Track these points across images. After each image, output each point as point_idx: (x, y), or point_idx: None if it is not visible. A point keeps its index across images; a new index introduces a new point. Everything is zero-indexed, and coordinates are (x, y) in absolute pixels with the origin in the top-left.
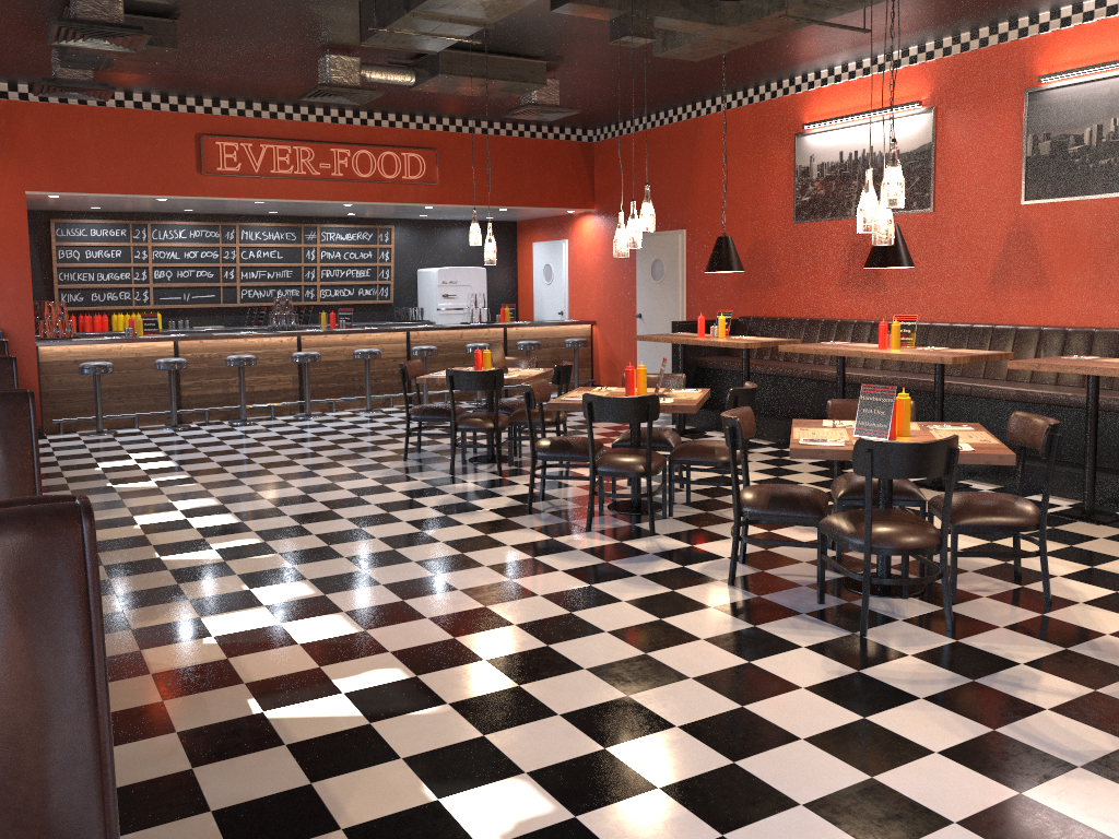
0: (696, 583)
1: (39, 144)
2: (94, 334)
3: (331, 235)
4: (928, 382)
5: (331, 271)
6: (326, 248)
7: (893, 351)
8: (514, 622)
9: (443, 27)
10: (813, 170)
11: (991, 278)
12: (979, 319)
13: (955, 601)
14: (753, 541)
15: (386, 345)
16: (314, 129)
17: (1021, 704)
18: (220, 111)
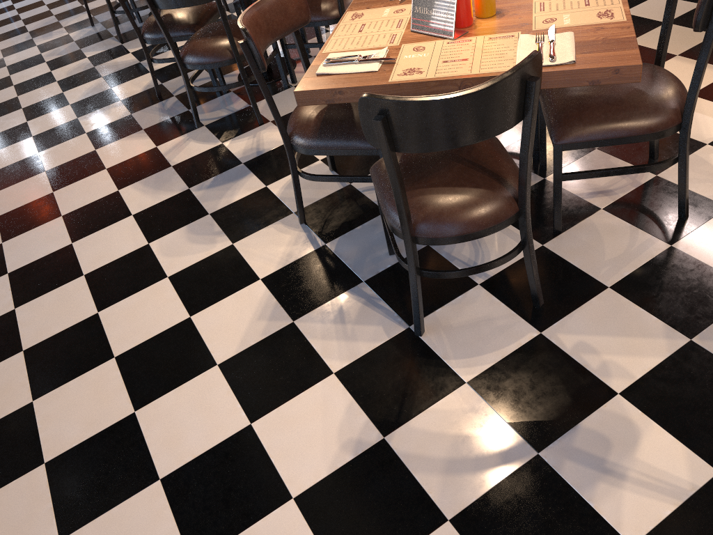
0: (265, 224)
1: None
2: None
3: None
4: None
5: None
6: None
7: None
8: (25, 344)
9: None
10: None
11: None
12: None
13: (560, 230)
14: (311, 178)
15: None
16: None
17: (594, 530)
18: None
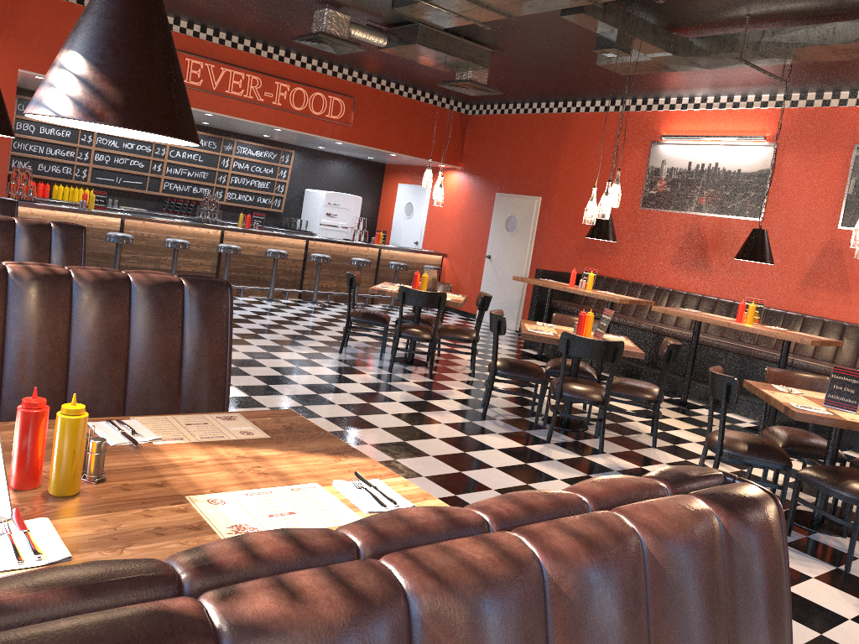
0: None
1: (37, 31)
2: (40, 200)
3: (244, 149)
4: (756, 351)
5: (239, 179)
6: (238, 159)
7: (753, 326)
8: None
9: (473, 11)
10: (663, 172)
11: (803, 278)
12: (788, 307)
13: None
14: None
15: (289, 248)
16: (263, 63)
17: None
18: (192, 33)
